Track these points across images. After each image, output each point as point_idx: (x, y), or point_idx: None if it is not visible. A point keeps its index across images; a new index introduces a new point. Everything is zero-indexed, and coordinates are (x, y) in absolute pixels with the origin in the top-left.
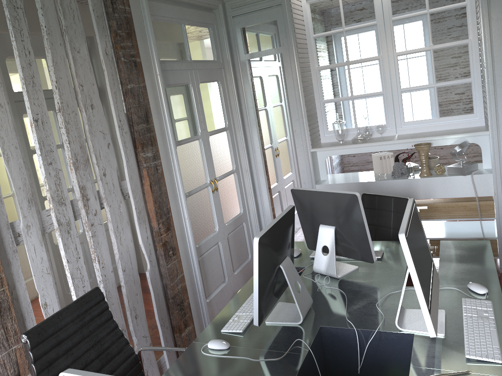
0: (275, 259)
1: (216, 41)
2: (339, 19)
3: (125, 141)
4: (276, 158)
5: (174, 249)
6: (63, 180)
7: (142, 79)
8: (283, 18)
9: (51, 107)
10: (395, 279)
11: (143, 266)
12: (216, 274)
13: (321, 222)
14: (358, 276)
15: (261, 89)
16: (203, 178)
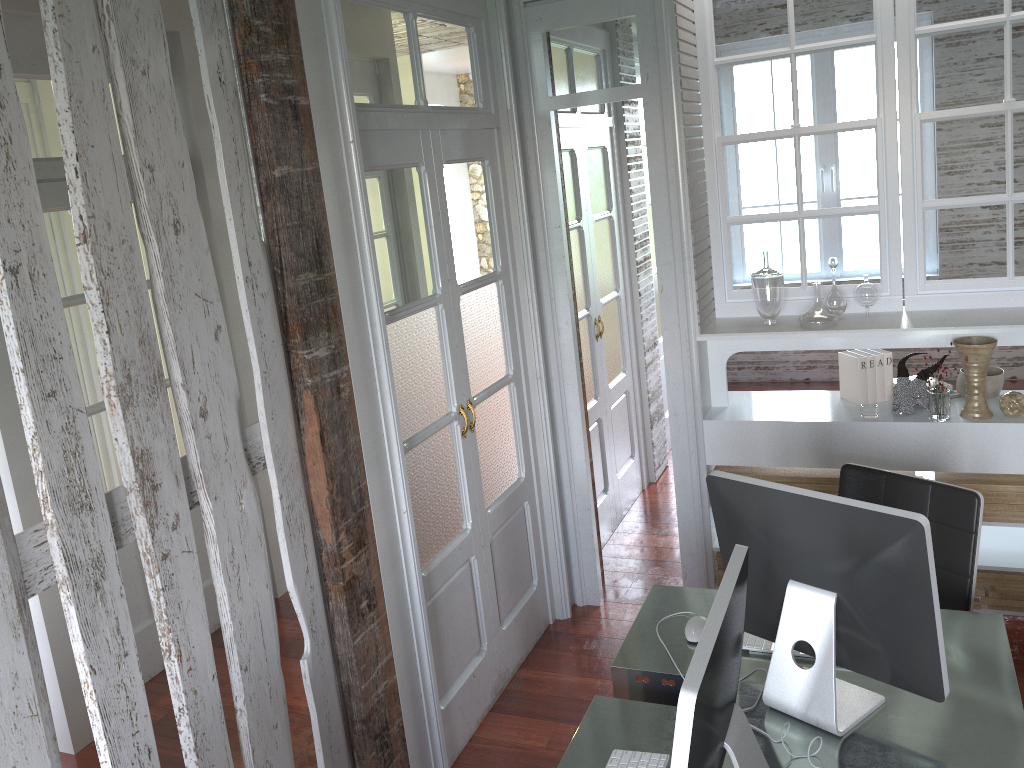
0: (720, 734)
1: (484, 62)
2: (782, 25)
3: (260, 318)
4: (597, 342)
5: (373, 594)
6: (89, 439)
7: (312, 152)
8: (651, 14)
9: (68, 201)
10: (1008, 757)
11: (276, 581)
12: (464, 637)
13: (795, 574)
14: (895, 734)
15: (571, 181)
16: (443, 402)
